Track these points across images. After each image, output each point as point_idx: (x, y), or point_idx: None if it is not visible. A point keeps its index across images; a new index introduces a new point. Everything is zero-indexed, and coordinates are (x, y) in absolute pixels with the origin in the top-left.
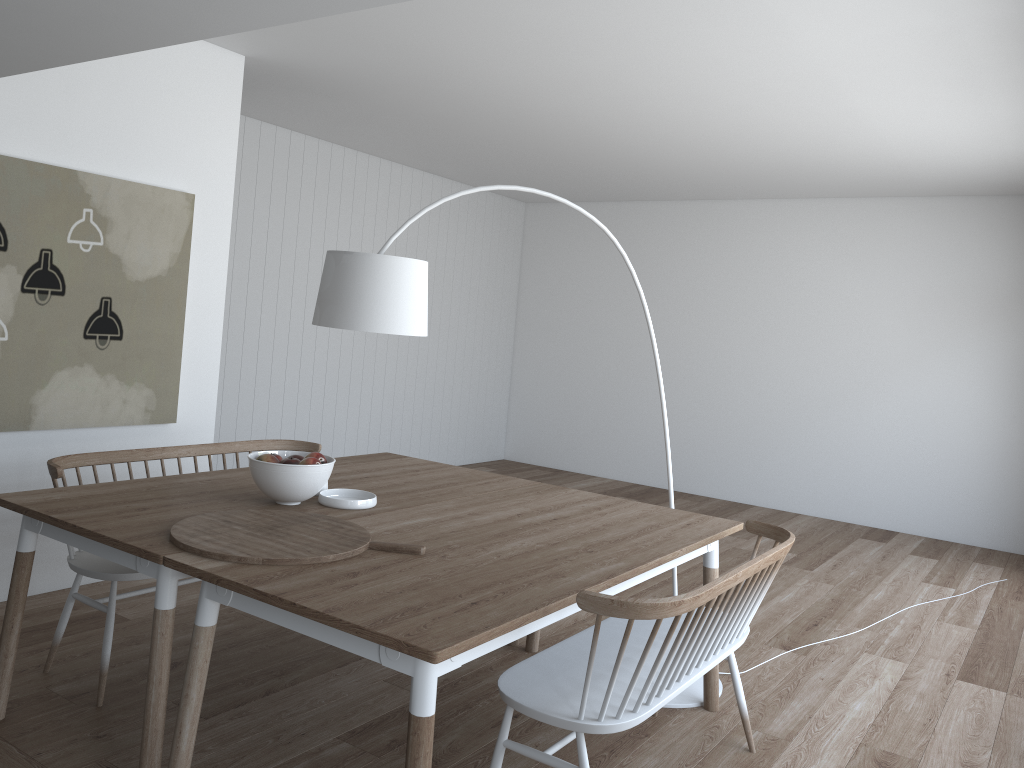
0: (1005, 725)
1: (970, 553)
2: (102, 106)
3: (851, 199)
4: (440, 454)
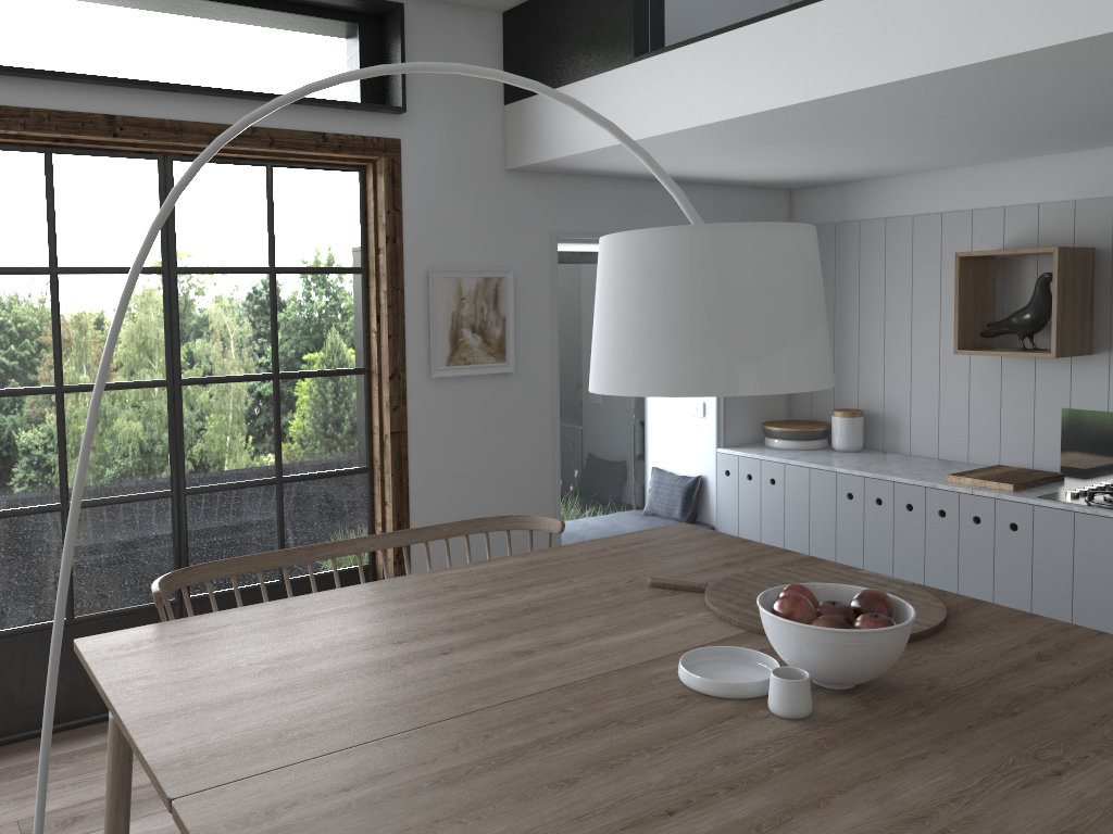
0: None
1: None
2: None
3: None
4: None
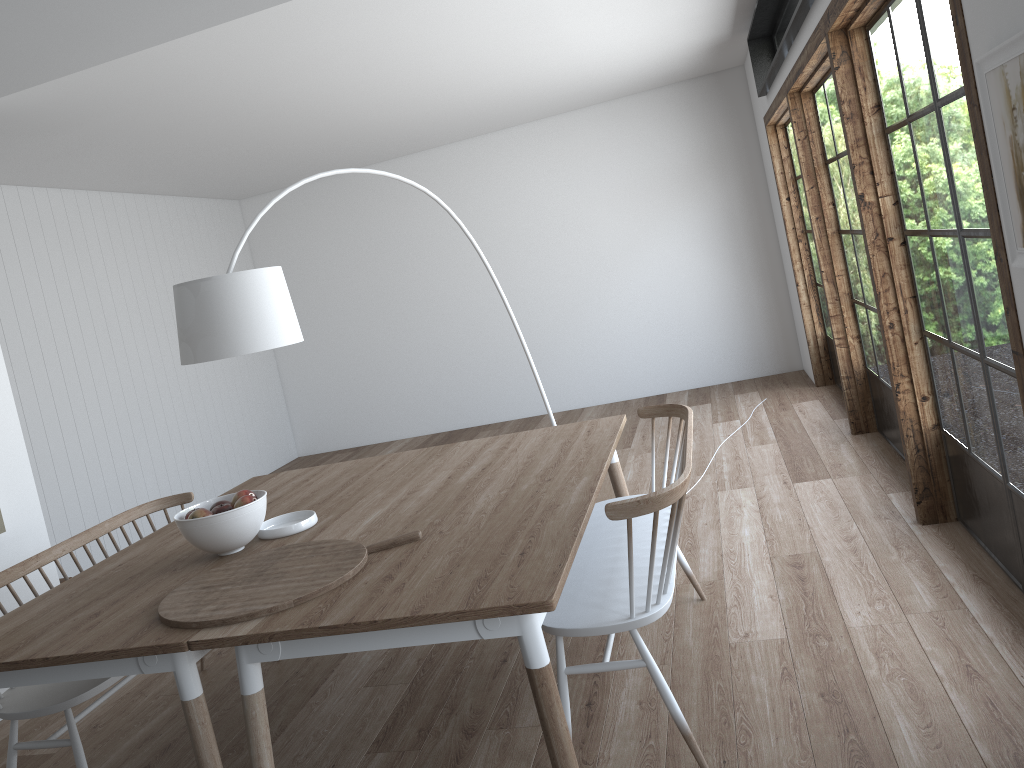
0: (848, 501)
1: (727, 389)
2: None
3: (544, 120)
4: (241, 473)
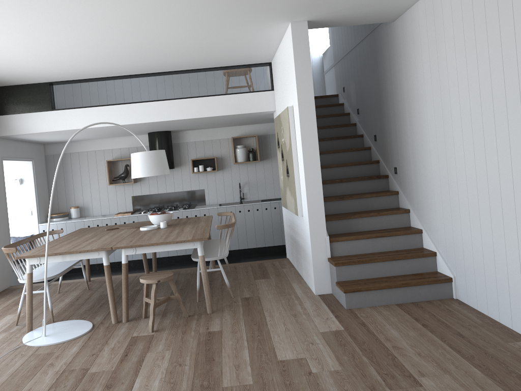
0: None
1: None
2: (283, 84)
3: None
4: None
